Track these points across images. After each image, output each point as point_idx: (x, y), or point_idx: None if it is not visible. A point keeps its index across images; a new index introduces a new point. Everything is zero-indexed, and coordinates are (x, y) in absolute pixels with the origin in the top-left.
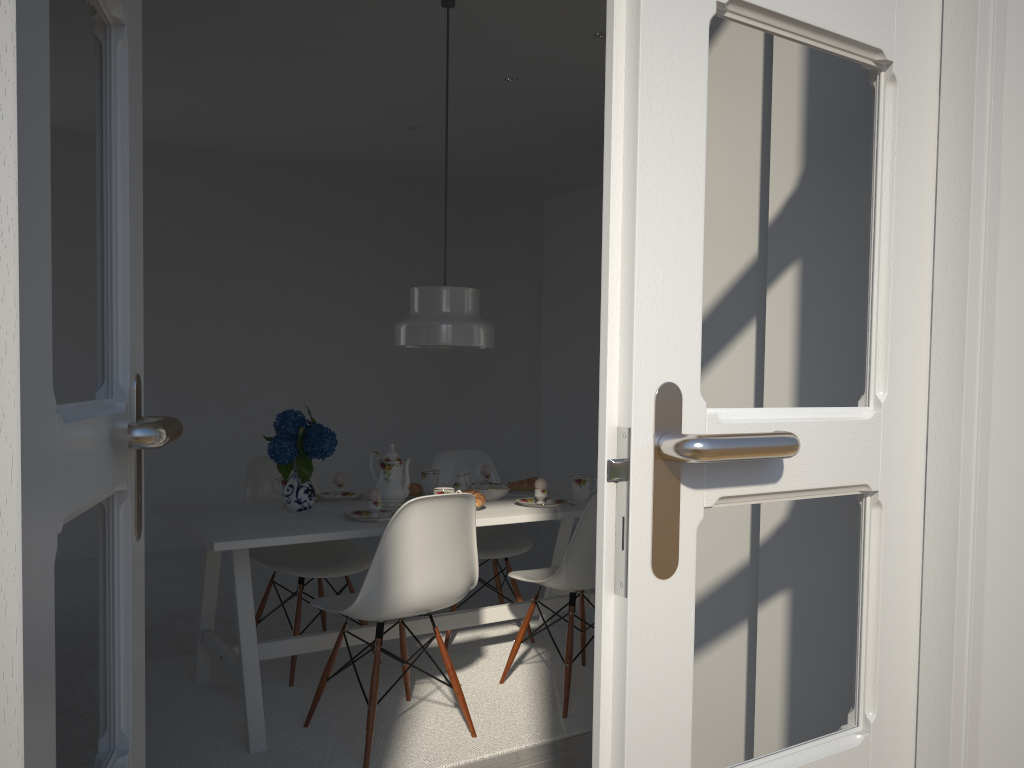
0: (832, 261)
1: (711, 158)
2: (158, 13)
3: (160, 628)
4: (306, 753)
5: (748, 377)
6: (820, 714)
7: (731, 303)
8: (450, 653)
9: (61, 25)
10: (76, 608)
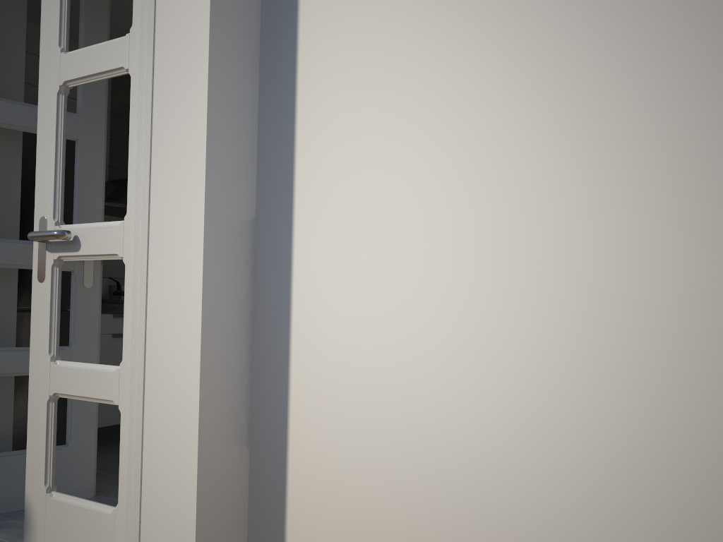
0: None
1: None
2: None
3: None
4: None
5: None
6: None
7: None
8: None
9: None
10: None
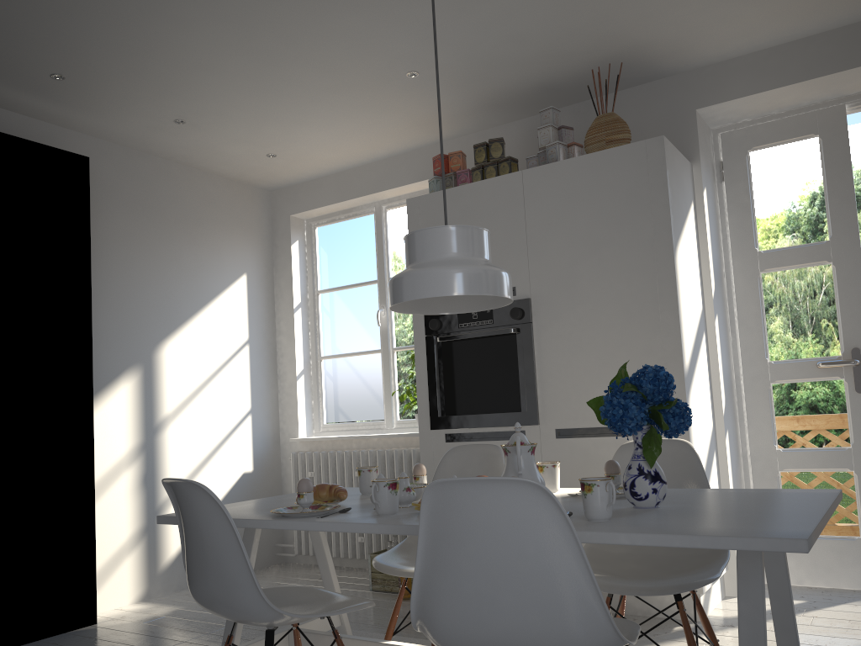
0: (720, 317)
1: (692, 263)
2: None
3: None
4: None
5: (705, 354)
6: (734, 469)
7: (700, 324)
8: None
9: None
10: None
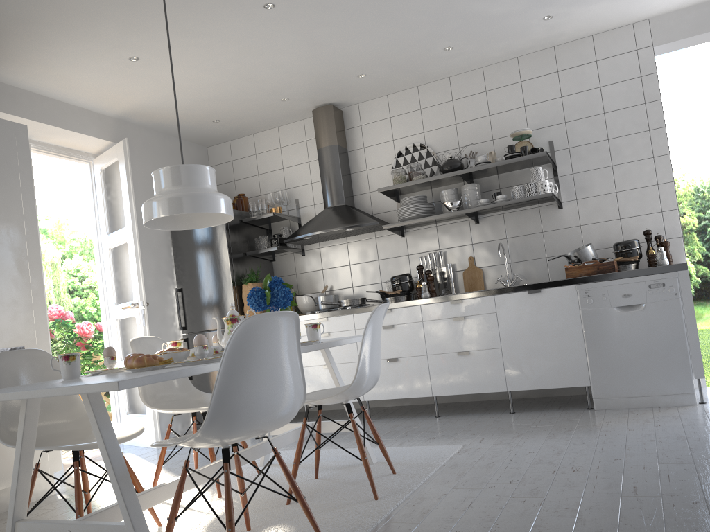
0: None
1: None
2: None
3: (540, 463)
4: None
5: None
6: None
7: None
8: (239, 529)
9: None
10: (673, 445)
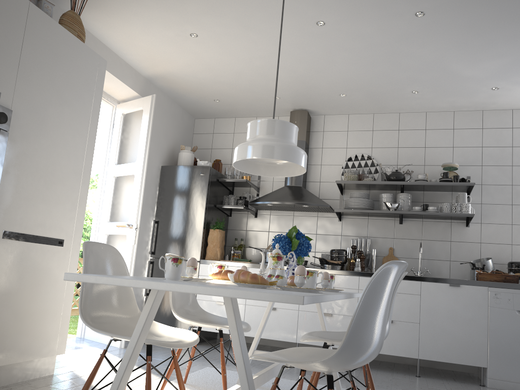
0: None
1: None
2: (447, 7)
3: None
4: (218, 384)
5: None
6: None
7: None
8: None
9: (500, 28)
10: None
